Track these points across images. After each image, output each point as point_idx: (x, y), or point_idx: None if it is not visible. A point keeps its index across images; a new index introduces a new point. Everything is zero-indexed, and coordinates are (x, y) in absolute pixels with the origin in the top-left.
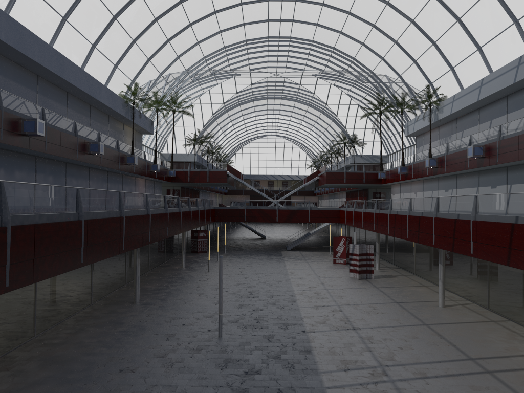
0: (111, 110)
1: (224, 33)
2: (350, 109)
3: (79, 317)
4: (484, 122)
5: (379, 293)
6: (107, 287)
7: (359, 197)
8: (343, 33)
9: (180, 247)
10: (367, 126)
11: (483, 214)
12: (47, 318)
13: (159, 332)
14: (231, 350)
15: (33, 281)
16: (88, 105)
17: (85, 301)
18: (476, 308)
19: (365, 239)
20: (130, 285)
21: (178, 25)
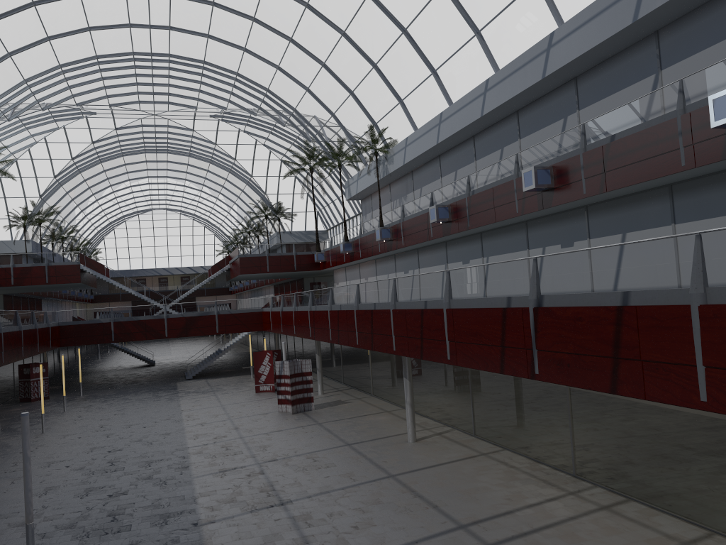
0: None
1: (56, 42)
2: (271, 167)
3: None
4: (448, 173)
5: (323, 432)
6: None
7: (292, 291)
8: (248, 50)
9: None
10: (296, 190)
11: (460, 298)
12: None
13: None
14: None
15: None
16: None
17: None
18: (459, 436)
19: (302, 350)
20: None
21: None
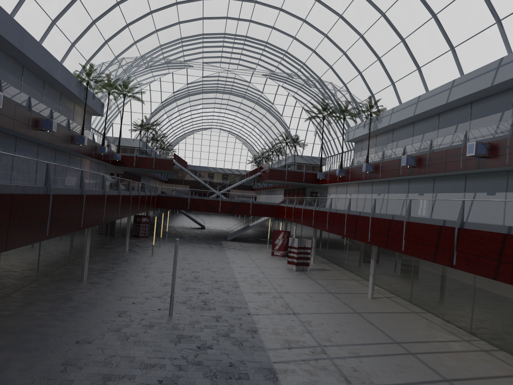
0: (65, 88)
1: (182, 25)
2: (295, 111)
3: (26, 291)
4: (418, 135)
5: (315, 284)
6: (52, 265)
7: (296, 195)
8: (296, 38)
9: (122, 231)
10: (309, 129)
11: (415, 216)
12: None
13: (111, 309)
14: (182, 327)
15: (6, 248)
16: (42, 81)
17: (32, 276)
18: (400, 301)
19: (300, 234)
20: (74, 264)
21: (139, 12)
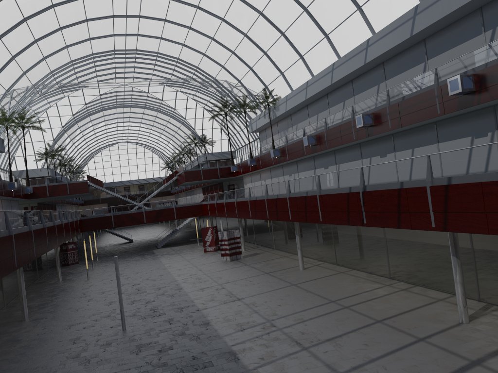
0: None
1: (70, 48)
2: (197, 112)
3: None
4: (313, 116)
5: (251, 268)
6: None
7: (215, 191)
8: (185, 45)
9: (49, 262)
10: (213, 126)
11: (325, 189)
12: None
13: (63, 339)
14: (139, 337)
15: None
16: None
17: None
18: (328, 265)
19: (227, 227)
20: (10, 306)
21: (23, 42)
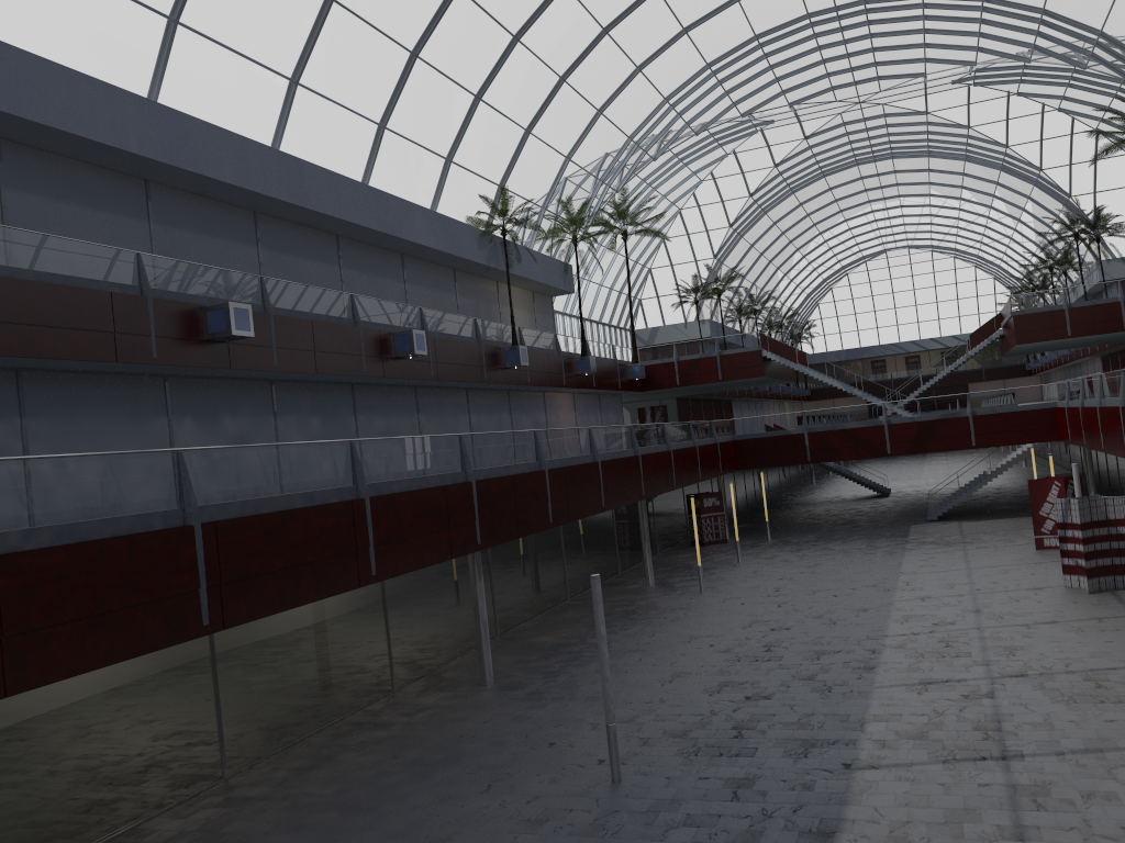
0: (449, 256)
1: (695, 32)
2: (1076, 146)
3: (346, 724)
4: None
5: None
6: (439, 649)
7: None
8: None
9: (663, 535)
10: None
11: None
12: (260, 733)
13: (483, 767)
14: (618, 825)
15: (6, 691)
16: (397, 255)
17: (374, 685)
18: None
19: None
20: (506, 637)
21: (575, 40)
